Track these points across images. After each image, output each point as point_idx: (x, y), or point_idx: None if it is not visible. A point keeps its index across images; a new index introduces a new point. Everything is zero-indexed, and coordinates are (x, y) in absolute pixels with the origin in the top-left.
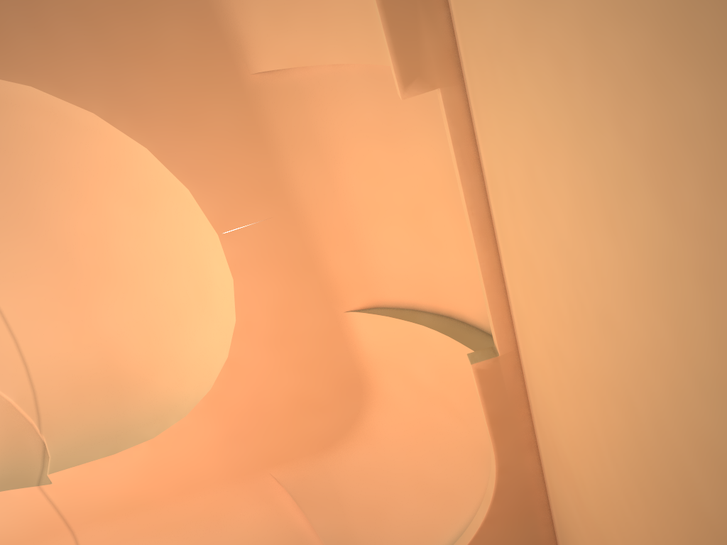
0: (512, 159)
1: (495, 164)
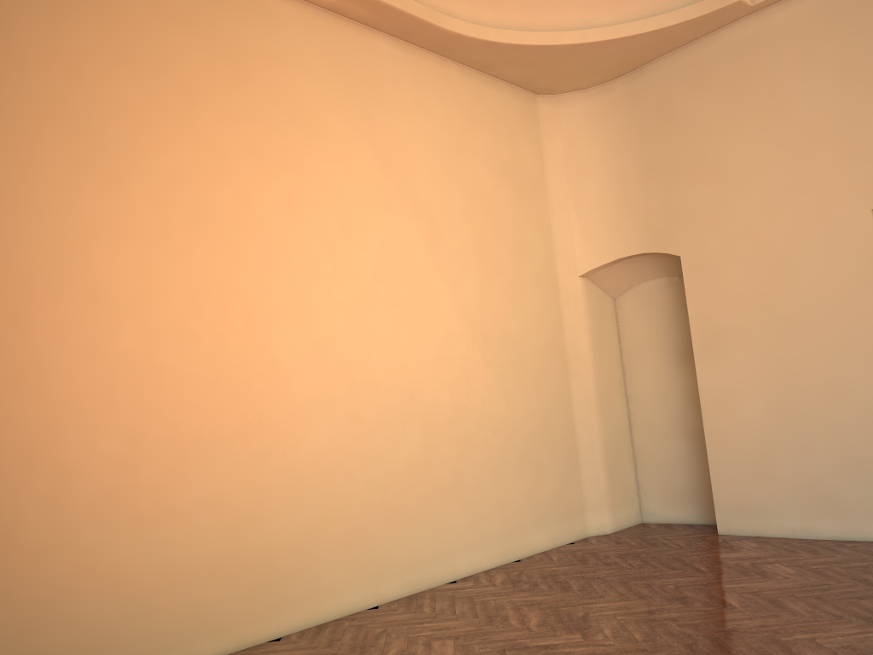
0: (312, 92)
1: (288, 39)
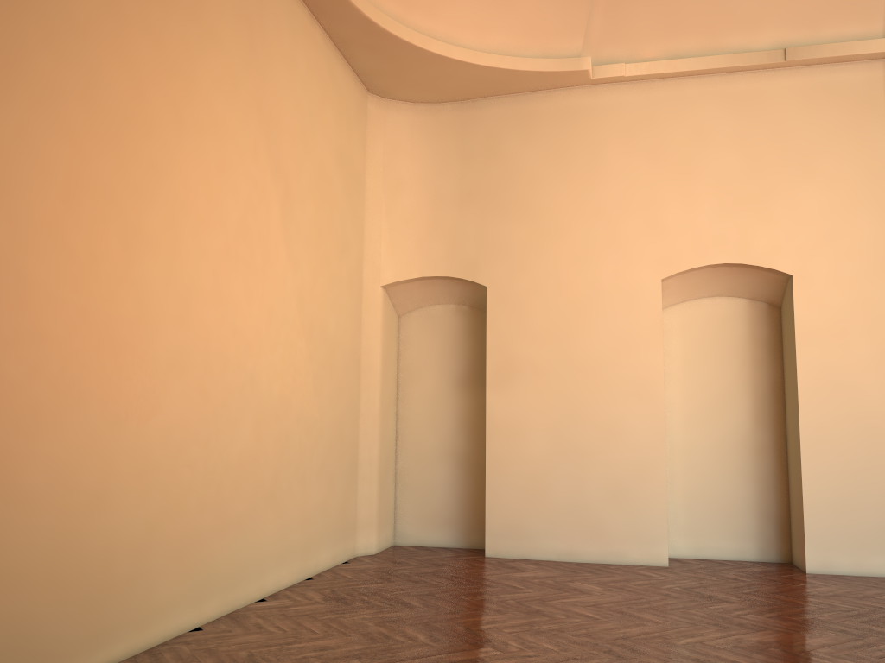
0: None
1: None
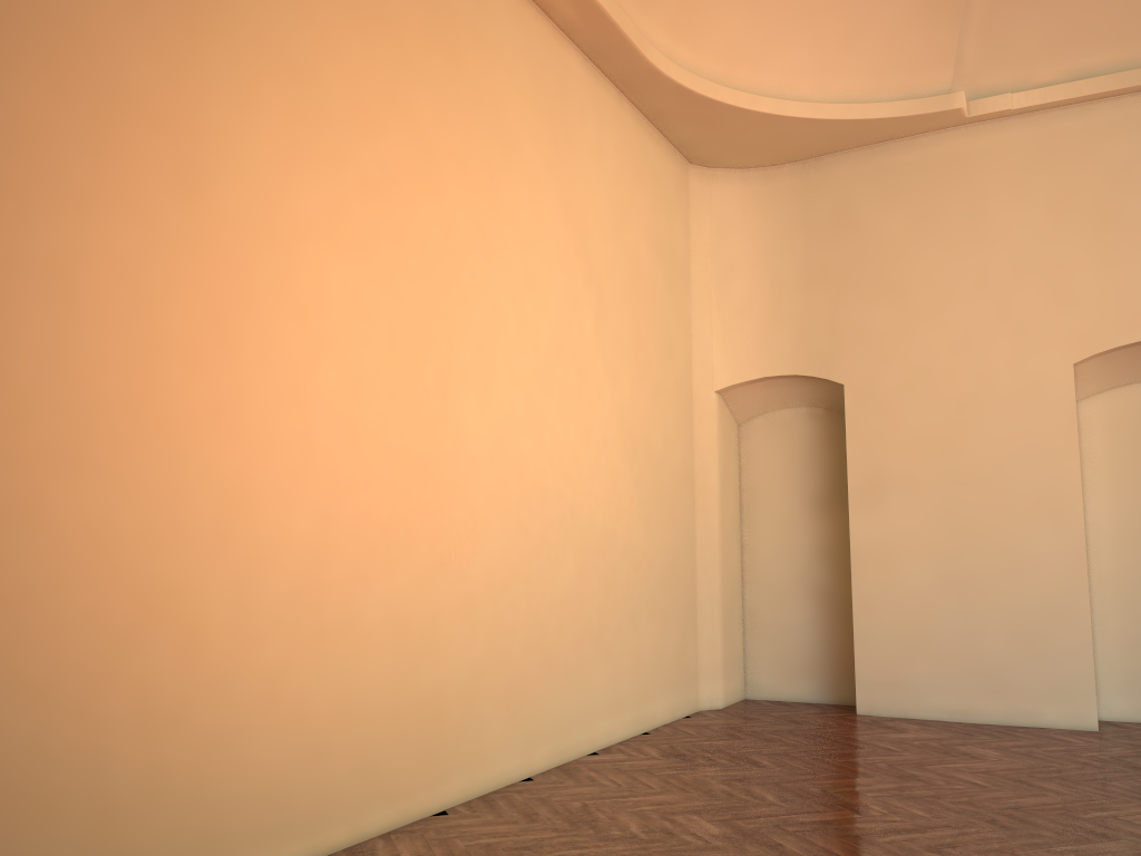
0: (512, 101)
1: (496, 25)
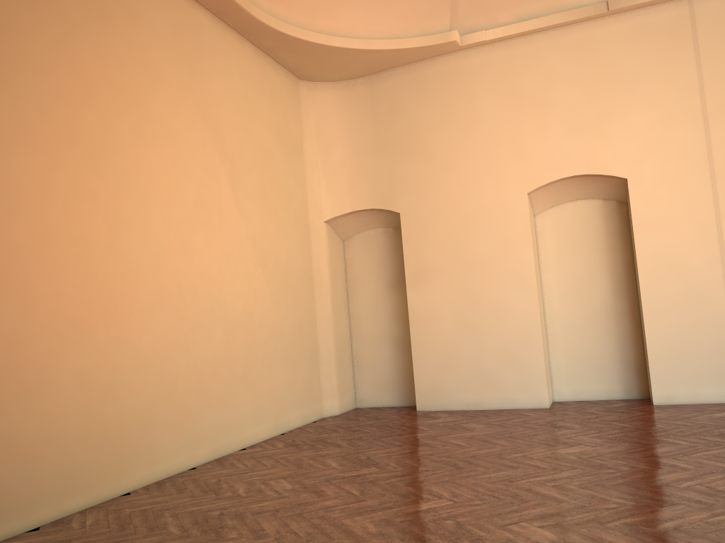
0: (156, 46)
1: None
